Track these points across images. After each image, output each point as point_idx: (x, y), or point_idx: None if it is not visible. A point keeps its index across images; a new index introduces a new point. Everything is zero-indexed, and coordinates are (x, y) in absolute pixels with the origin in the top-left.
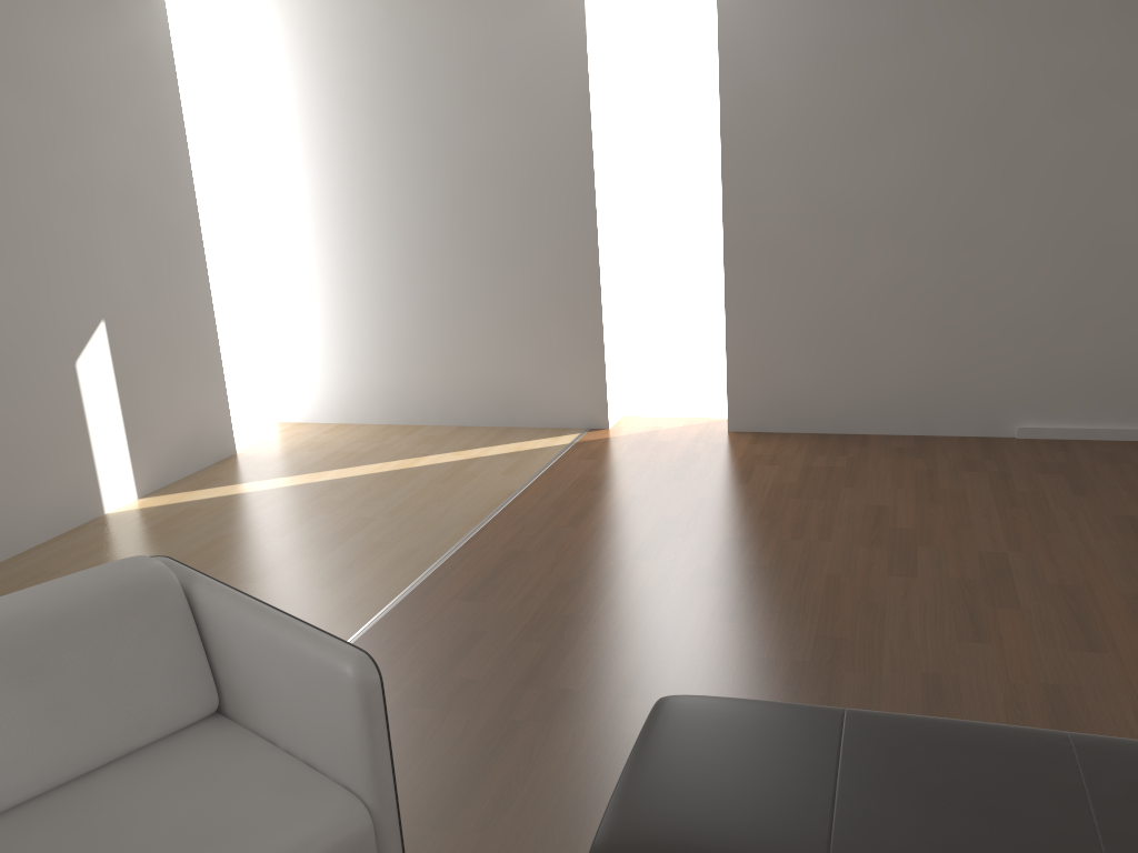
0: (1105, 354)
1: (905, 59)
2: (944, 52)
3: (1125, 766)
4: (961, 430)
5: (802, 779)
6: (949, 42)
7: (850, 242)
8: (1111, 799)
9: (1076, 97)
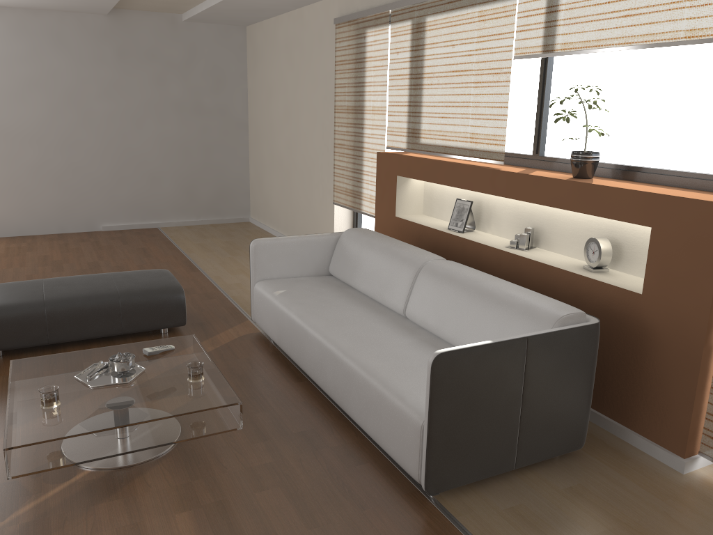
0: (132, 194)
1: (32, 66)
2: (49, 65)
3: (123, 273)
4: (78, 229)
5: (33, 288)
6: (51, 62)
7: (15, 146)
8: (119, 278)
9: (107, 90)
